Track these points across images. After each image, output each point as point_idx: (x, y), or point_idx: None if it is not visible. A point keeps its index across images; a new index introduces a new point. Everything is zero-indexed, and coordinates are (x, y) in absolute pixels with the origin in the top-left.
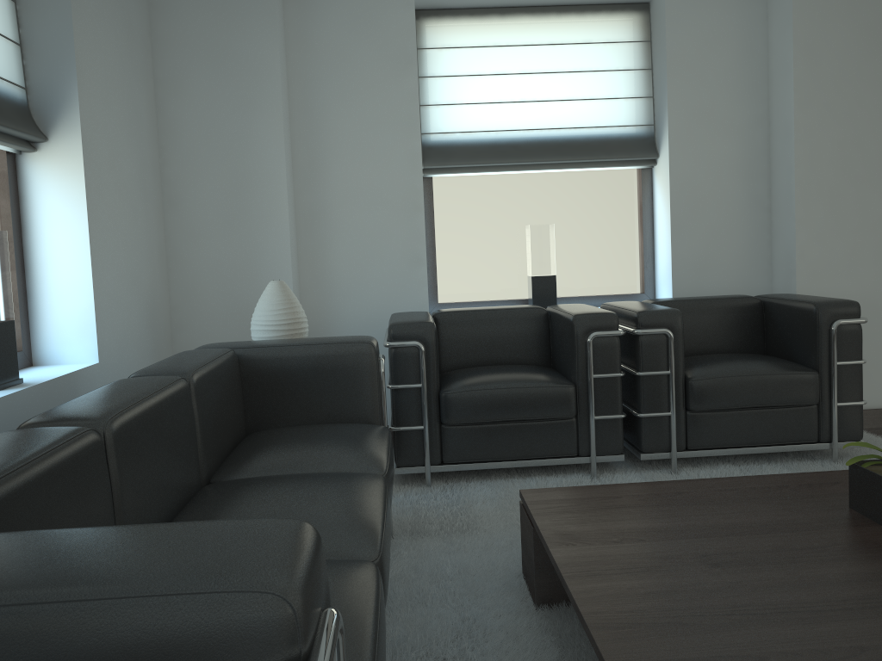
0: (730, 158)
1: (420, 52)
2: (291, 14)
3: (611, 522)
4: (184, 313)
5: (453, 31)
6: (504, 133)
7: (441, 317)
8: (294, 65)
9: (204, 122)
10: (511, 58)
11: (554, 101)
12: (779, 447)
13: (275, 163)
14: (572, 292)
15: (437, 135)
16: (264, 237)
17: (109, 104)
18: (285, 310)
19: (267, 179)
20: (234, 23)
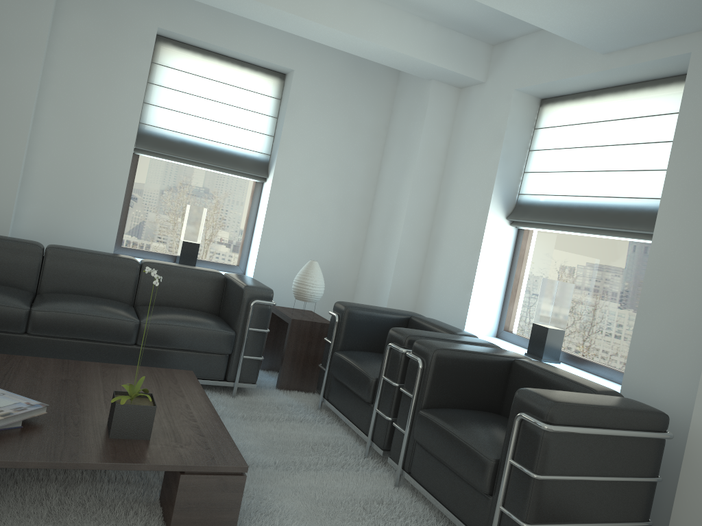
0: None
1: (535, 131)
2: (458, 110)
3: (133, 376)
4: (360, 283)
5: (558, 113)
6: (566, 198)
7: (411, 319)
8: (451, 143)
9: (390, 177)
10: (589, 133)
11: (608, 171)
12: (455, 518)
13: (404, 203)
14: (594, 357)
15: (526, 196)
16: (390, 248)
17: (312, 163)
18: (301, 275)
19: (399, 212)
20: (412, 119)
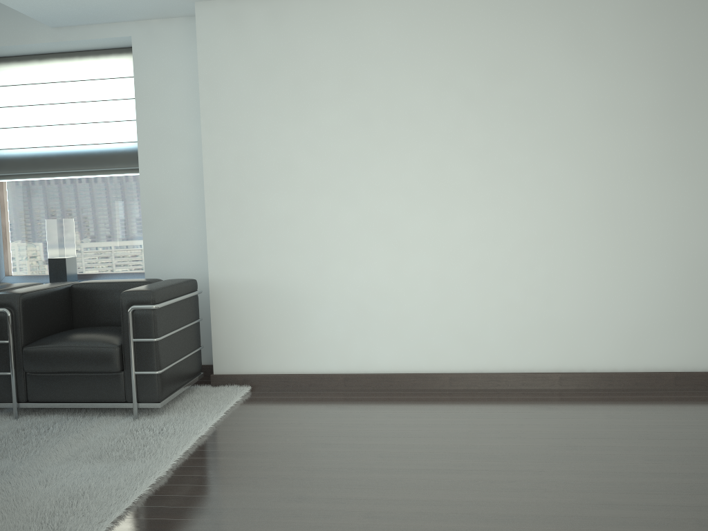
0: (186, 168)
1: None
2: None
3: None
4: None
5: (6, 73)
6: (41, 149)
7: None
8: None
9: None
10: (46, 92)
11: (77, 124)
12: (94, 403)
13: None
14: (104, 269)
15: None
16: None
17: None
18: None
19: None
20: None
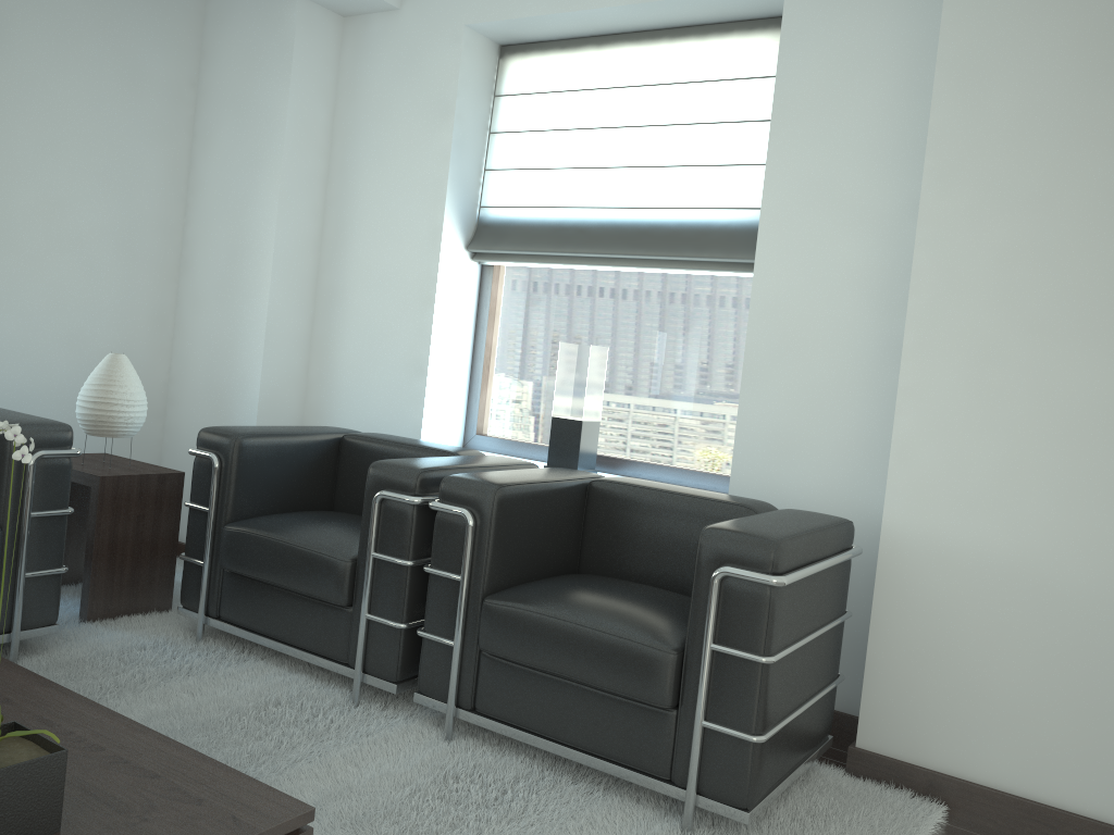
0: (858, 270)
1: (498, 100)
2: (346, 57)
3: None
4: (178, 387)
5: (538, 71)
6: (573, 211)
7: (346, 439)
8: (339, 118)
9: (221, 180)
10: (600, 105)
11: (644, 167)
12: (602, 762)
13: (267, 230)
14: (645, 454)
15: (496, 210)
16: (247, 314)
17: (56, 153)
18: (98, 386)
19: (258, 247)
20: (258, 70)
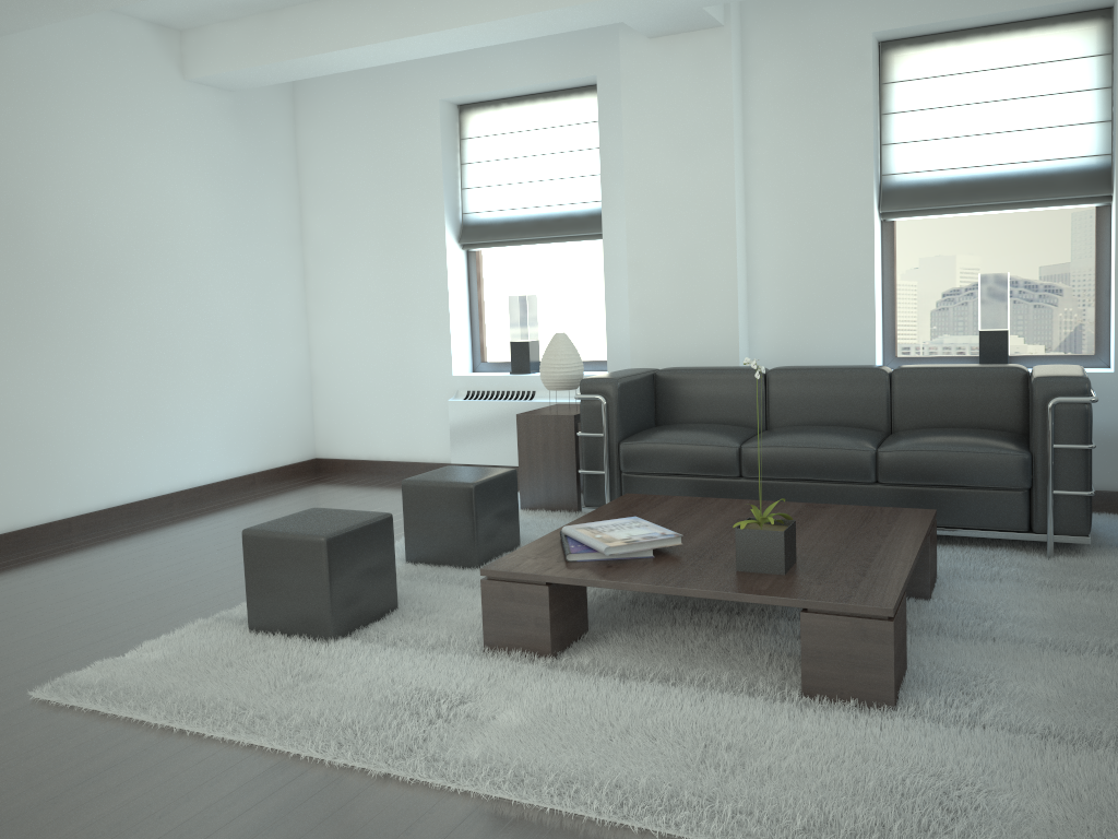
0: None
1: None
2: None
3: (835, 515)
4: None
5: None
6: None
7: None
8: None
9: None
10: None
11: None
12: None
13: None
14: None
15: None
16: None
17: None
18: None
19: None
20: None
